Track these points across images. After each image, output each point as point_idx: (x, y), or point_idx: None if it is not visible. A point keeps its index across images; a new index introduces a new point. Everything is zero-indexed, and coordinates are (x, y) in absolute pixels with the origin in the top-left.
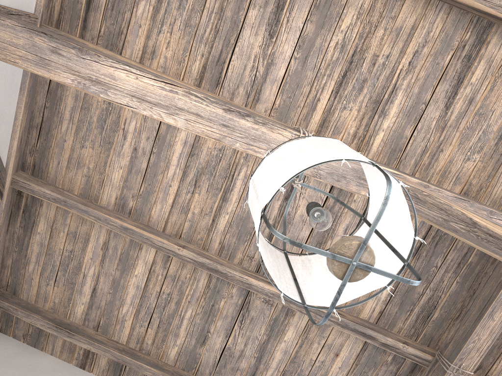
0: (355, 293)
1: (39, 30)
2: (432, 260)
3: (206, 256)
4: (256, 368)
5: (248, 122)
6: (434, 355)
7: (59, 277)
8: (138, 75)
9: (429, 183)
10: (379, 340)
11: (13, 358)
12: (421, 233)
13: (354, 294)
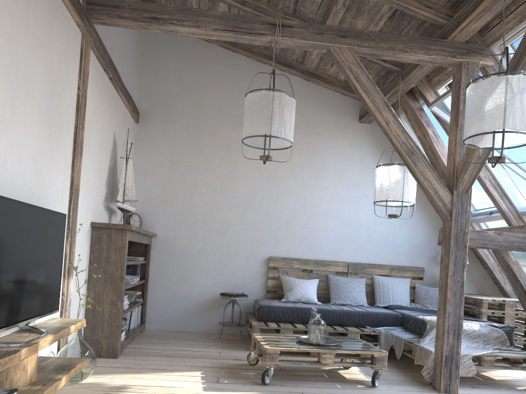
0: (281, 144)
1: (138, 19)
2: (401, 22)
3: (259, 10)
4: (304, 54)
5: (247, 36)
6: (402, 67)
7: (176, 2)
8: (188, 28)
9: (357, 41)
10: (368, 59)
11: (169, 42)
12: (392, 9)
13: (281, 144)
